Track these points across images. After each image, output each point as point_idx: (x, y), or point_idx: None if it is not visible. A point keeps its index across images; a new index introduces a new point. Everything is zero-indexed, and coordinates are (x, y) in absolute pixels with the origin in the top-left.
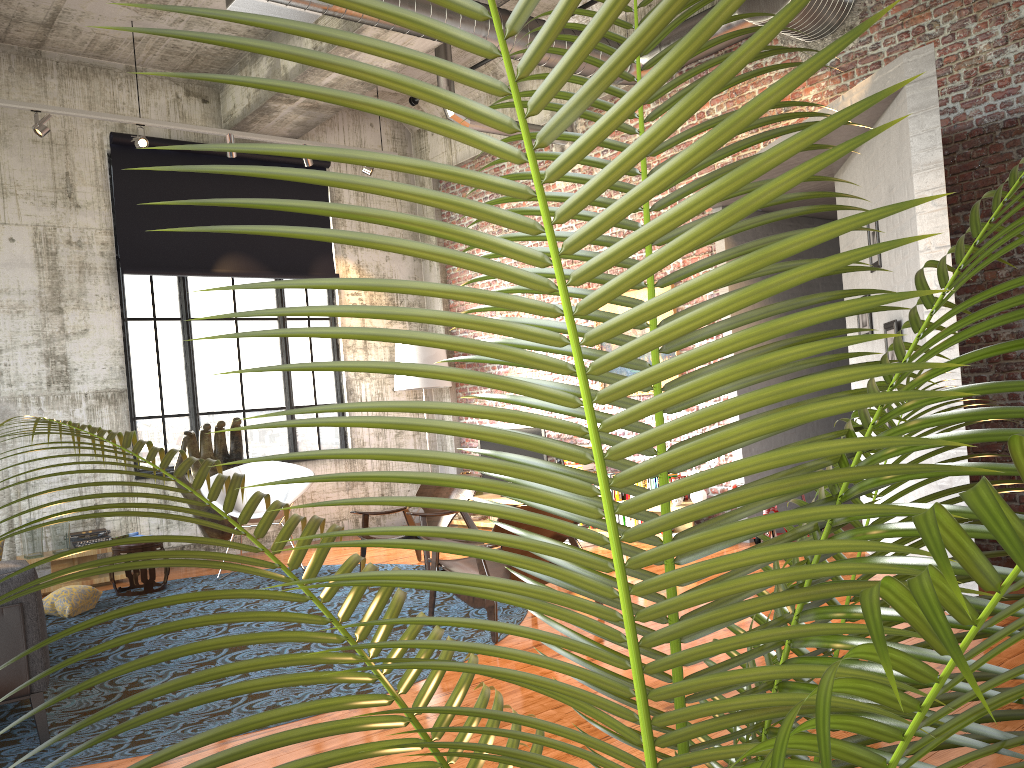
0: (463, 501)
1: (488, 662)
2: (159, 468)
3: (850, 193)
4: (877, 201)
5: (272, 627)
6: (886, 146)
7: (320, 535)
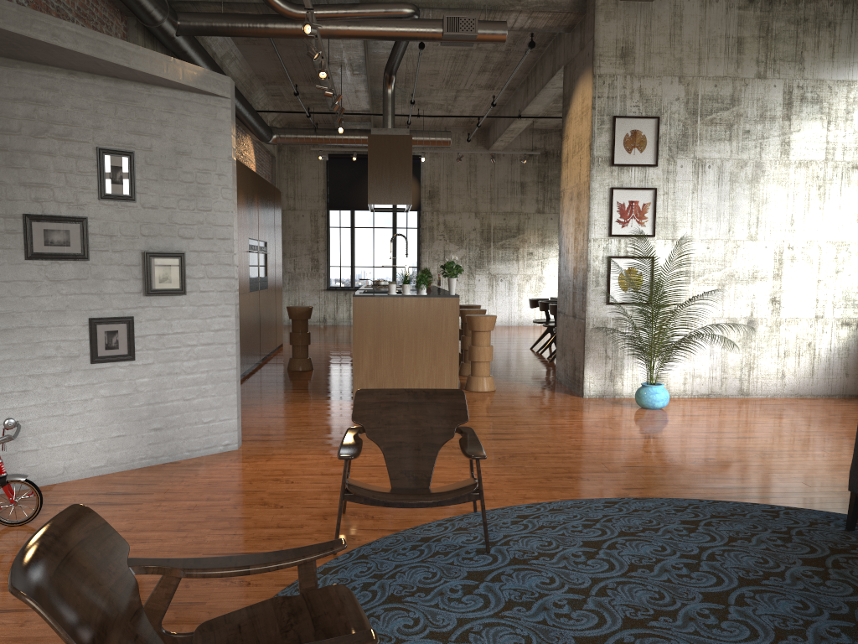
0: (670, 297)
1: (507, 499)
2: (698, 296)
3: (29, 100)
4: (136, 146)
5: (665, 634)
6: (176, 116)
7: (681, 299)
